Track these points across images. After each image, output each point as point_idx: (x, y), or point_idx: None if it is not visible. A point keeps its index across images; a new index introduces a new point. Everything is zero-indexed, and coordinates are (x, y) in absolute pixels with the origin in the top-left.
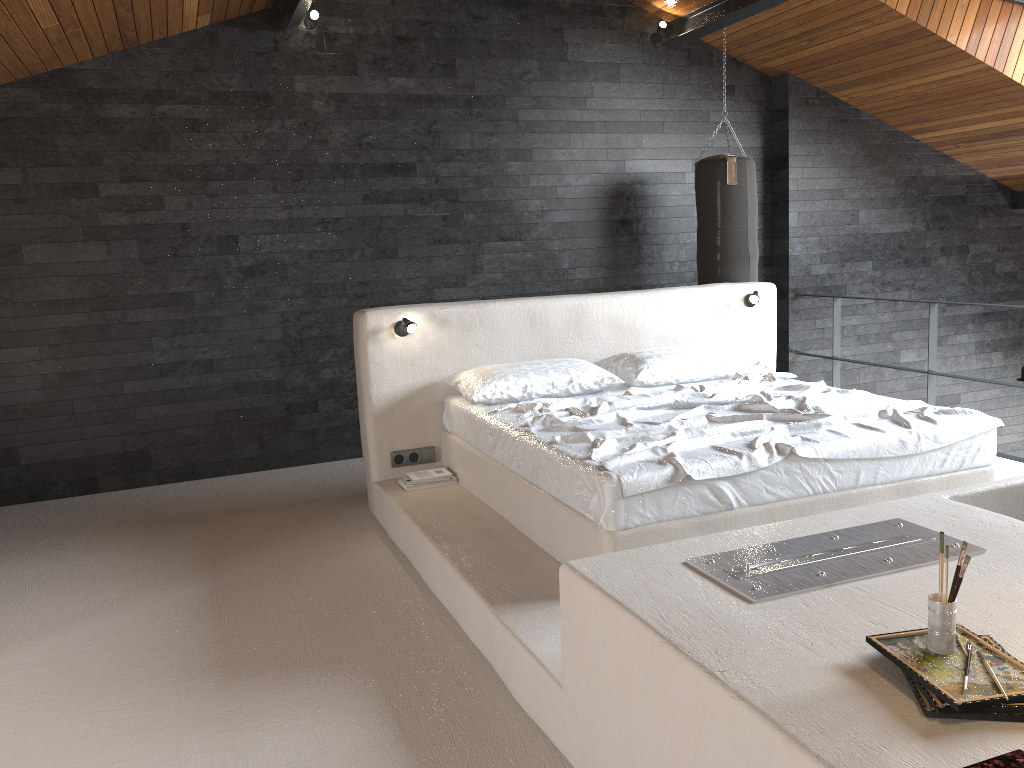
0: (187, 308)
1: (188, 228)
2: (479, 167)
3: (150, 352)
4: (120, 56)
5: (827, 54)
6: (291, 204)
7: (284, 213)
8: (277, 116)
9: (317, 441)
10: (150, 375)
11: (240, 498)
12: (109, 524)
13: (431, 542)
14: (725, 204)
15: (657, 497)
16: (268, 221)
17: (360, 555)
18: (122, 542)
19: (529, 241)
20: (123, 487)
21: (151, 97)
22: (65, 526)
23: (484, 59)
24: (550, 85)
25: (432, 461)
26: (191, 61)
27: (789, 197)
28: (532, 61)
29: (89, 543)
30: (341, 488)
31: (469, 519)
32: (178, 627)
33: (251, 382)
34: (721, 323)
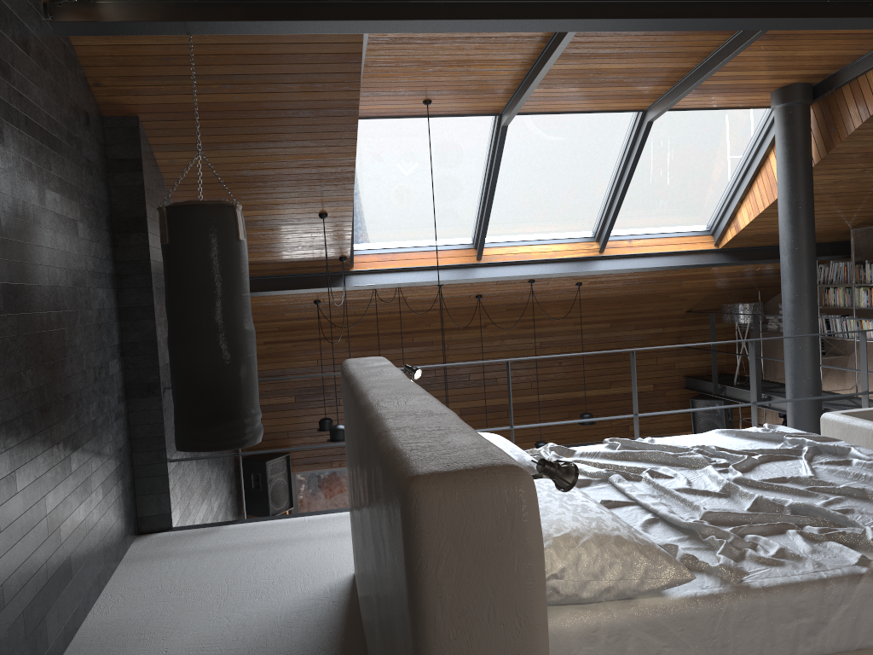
0: None
1: None
2: None
3: None
4: None
5: (222, 107)
6: None
7: None
8: None
9: None
10: None
11: None
12: None
13: None
14: (238, 265)
15: None
16: None
17: None
18: None
19: None
20: None
21: None
22: None
23: None
24: None
25: None
26: None
27: (151, 268)
28: None
29: None
30: None
31: None
32: None
33: None
34: None
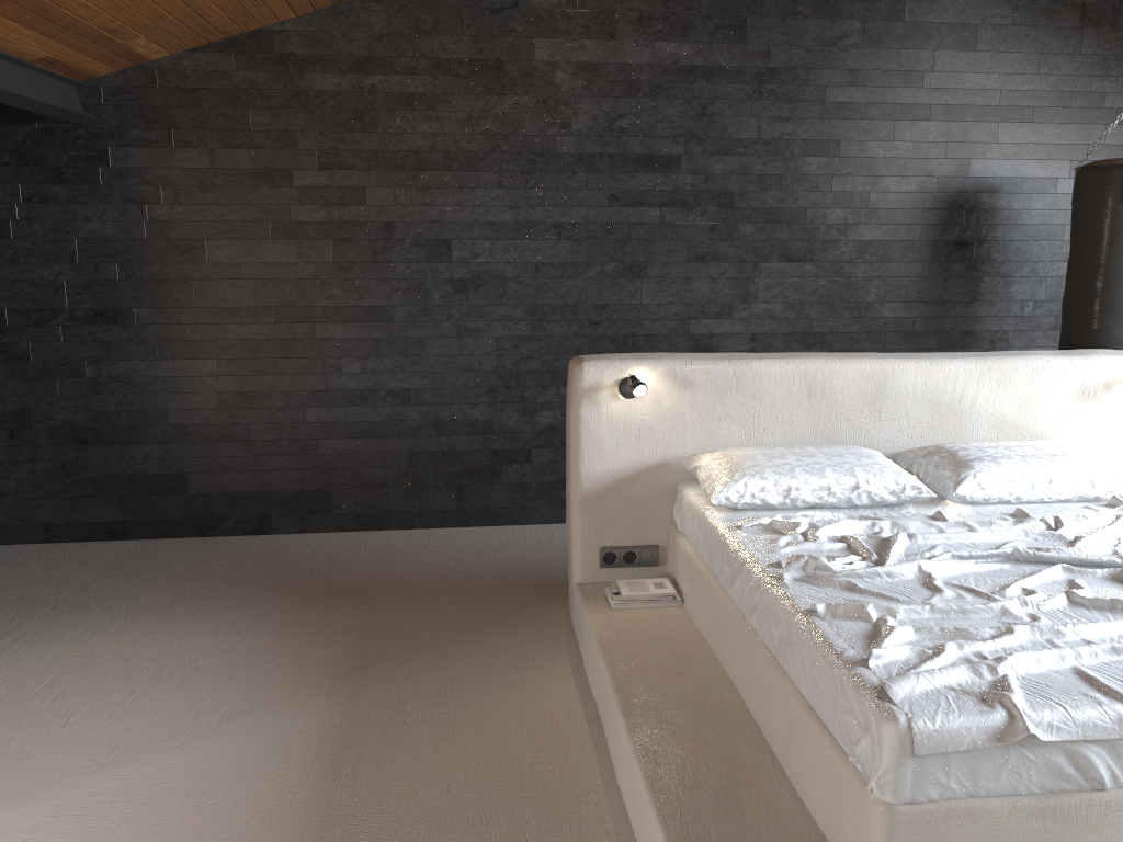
0: (385, 325)
1: (393, 228)
2: (765, 163)
3: (339, 375)
4: (328, 14)
5: None
6: (518, 203)
7: (509, 214)
8: (510, 91)
9: (527, 498)
10: (337, 402)
11: (421, 568)
12: (265, 585)
13: (622, 717)
14: (1117, 230)
15: (972, 760)
16: (488, 223)
17: (538, 693)
18: (268, 617)
19: (823, 263)
20: (298, 530)
21: (360, 65)
22: (218, 580)
23: (786, 18)
24: (874, 54)
25: (654, 565)
26: (410, 20)
27: None
28: (852, 21)
29: (233, 612)
30: (543, 570)
31: (684, 679)
32: (281, 781)
33: (453, 420)
34: (1094, 410)
